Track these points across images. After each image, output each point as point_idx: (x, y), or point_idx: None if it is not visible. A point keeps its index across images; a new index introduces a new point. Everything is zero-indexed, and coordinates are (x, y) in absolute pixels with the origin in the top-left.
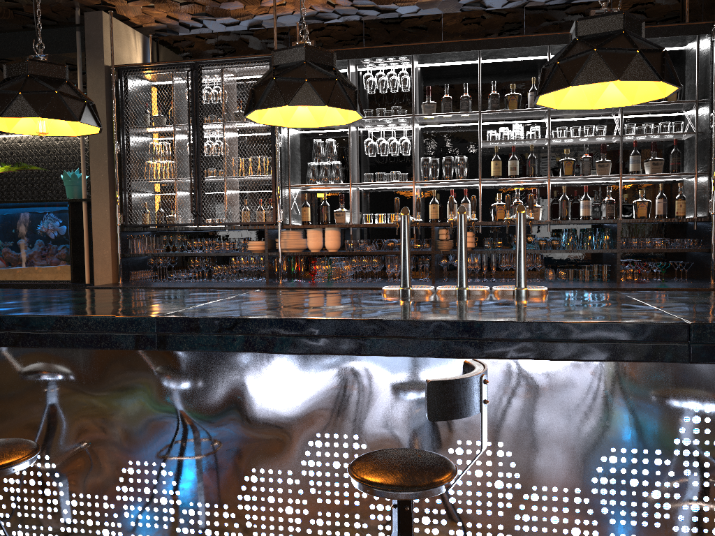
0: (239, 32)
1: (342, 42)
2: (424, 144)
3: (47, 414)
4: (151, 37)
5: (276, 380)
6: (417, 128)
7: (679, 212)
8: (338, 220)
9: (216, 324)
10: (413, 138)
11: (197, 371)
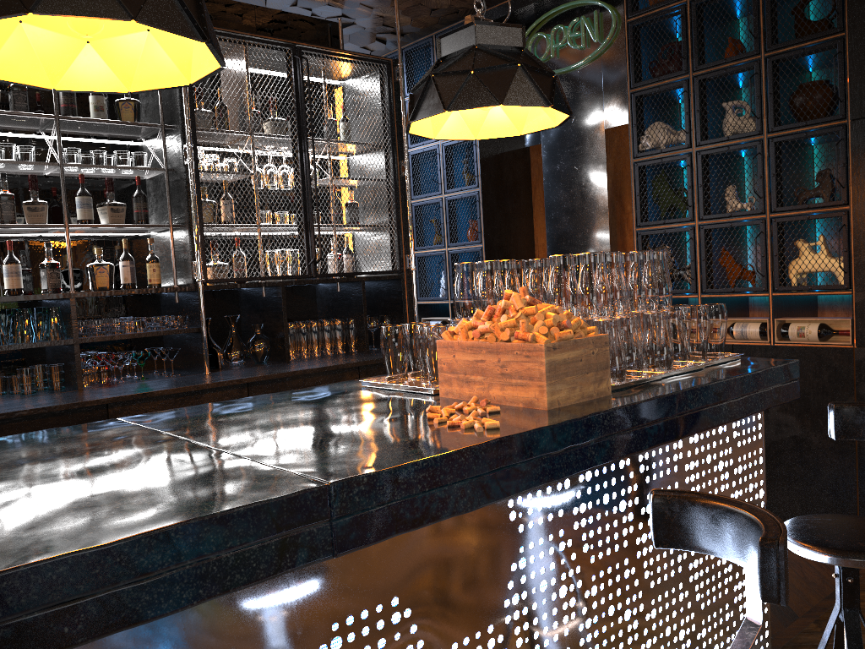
0: None
1: None
2: None
3: None
4: None
5: None
6: None
7: (154, 279)
8: None
9: None
10: None
11: None
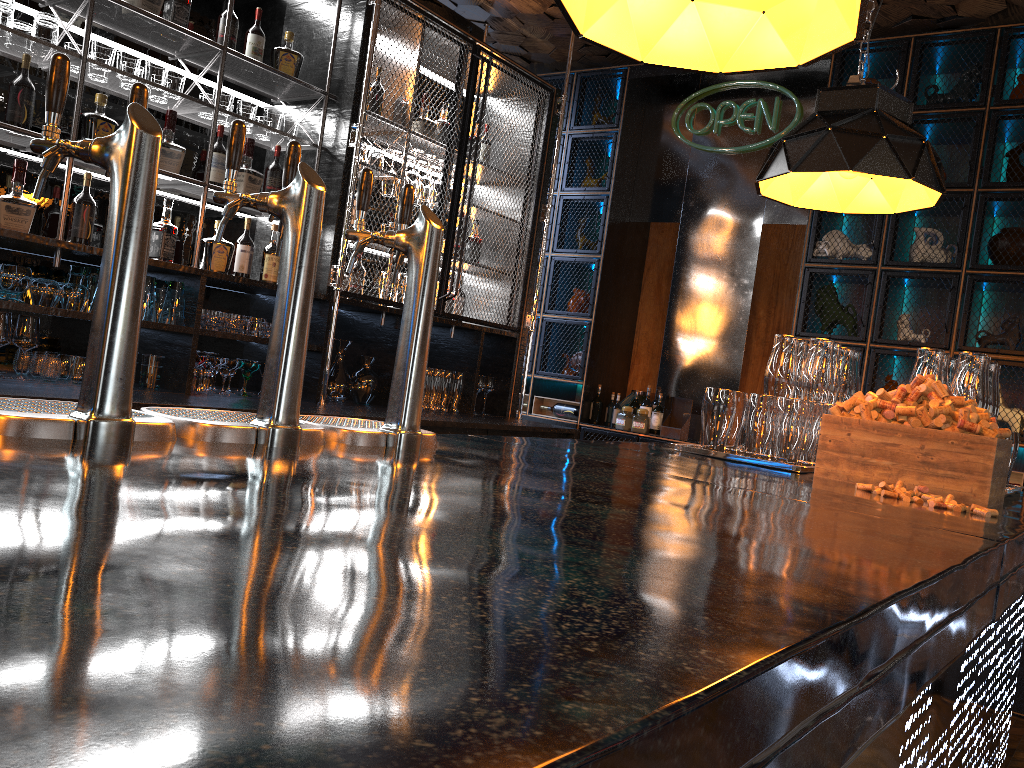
0: None
1: None
2: None
3: None
4: None
5: None
6: None
7: (271, 275)
8: None
9: None
10: None
11: None
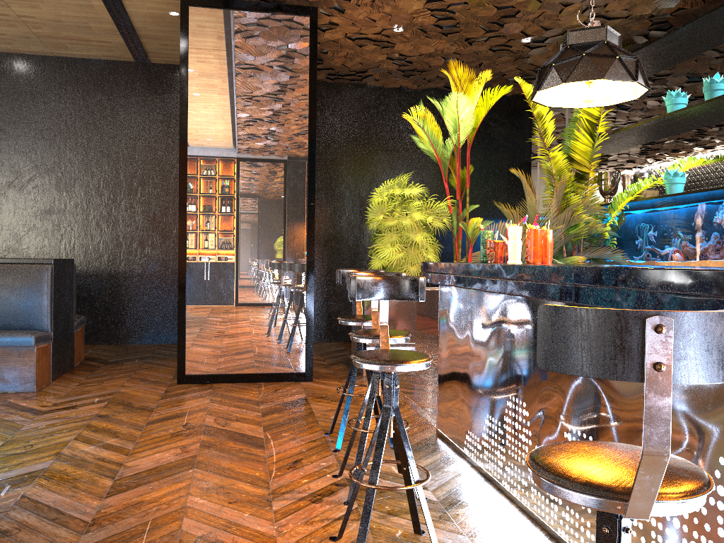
0: None
1: None
2: None
3: (525, 362)
4: None
5: None
6: None
7: None
8: None
9: (614, 275)
10: None
11: None
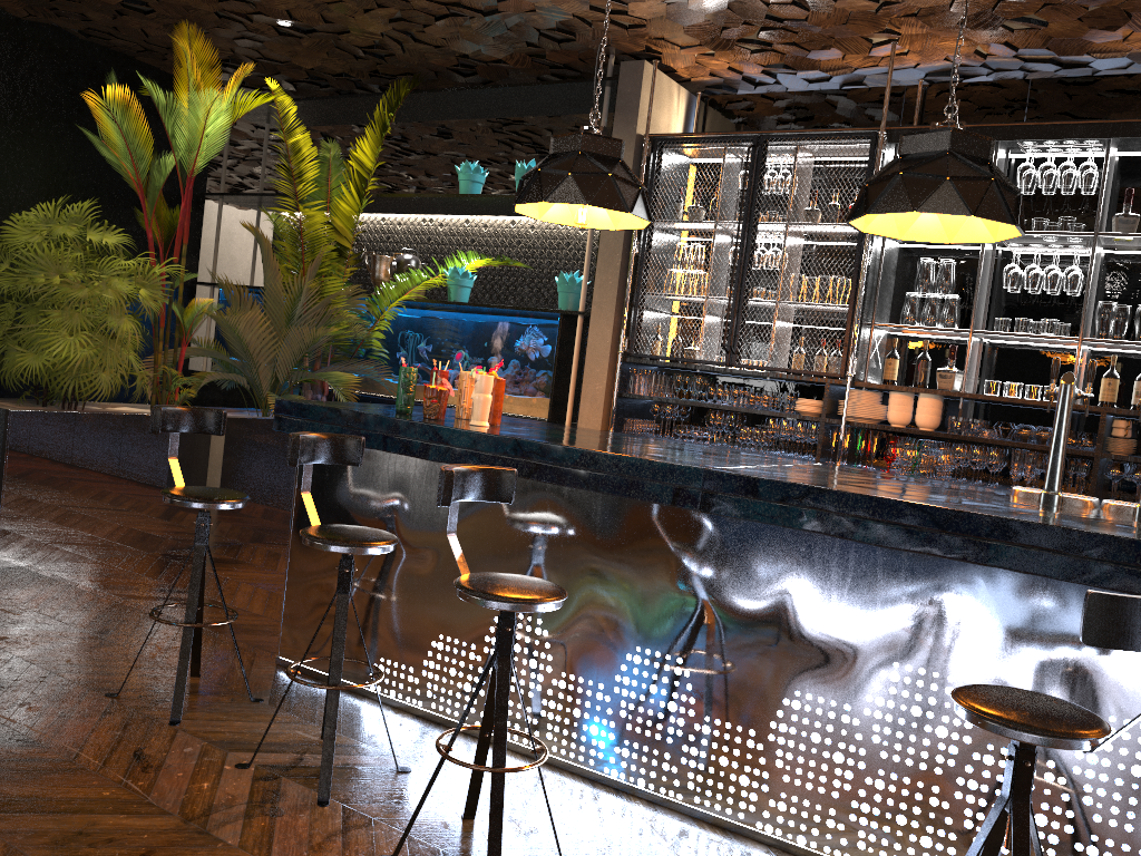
0: (827, 92)
1: (989, 111)
2: (1108, 280)
3: (547, 568)
4: (699, 95)
5: (847, 579)
6: (1098, 254)
7: None
8: (942, 385)
9: (780, 489)
10: (1089, 269)
11: (742, 549)
